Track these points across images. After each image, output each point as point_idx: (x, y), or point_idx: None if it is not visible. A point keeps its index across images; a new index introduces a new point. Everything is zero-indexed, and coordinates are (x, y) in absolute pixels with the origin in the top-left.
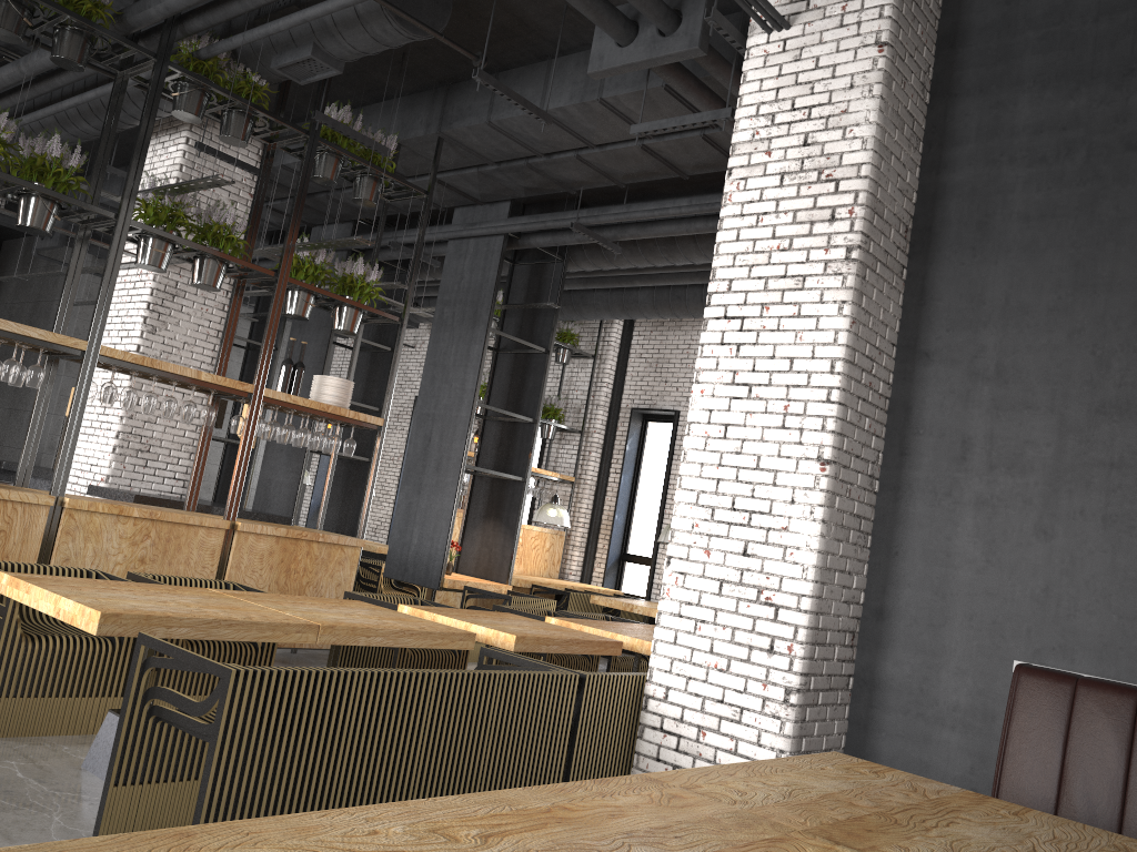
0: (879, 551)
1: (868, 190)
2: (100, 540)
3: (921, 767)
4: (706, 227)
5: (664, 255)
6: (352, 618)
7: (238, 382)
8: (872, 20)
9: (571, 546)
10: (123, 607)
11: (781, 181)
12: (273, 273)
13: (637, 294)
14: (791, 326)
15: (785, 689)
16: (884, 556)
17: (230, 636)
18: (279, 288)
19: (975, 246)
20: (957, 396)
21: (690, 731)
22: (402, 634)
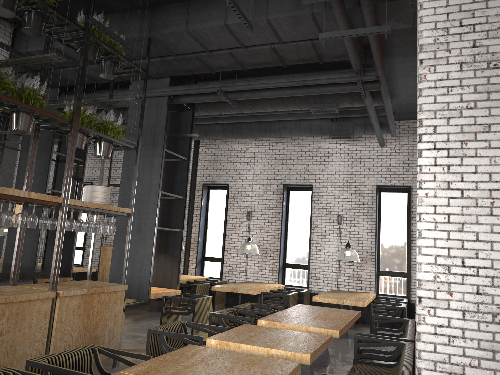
0: None
1: None
2: None
3: None
4: (292, 93)
5: (251, 107)
6: None
7: (53, 196)
8: None
9: None
10: None
11: (460, 67)
12: (69, 122)
13: (214, 126)
14: (485, 154)
15: None
16: None
17: None
18: (74, 132)
19: None
20: None
21: None
22: None
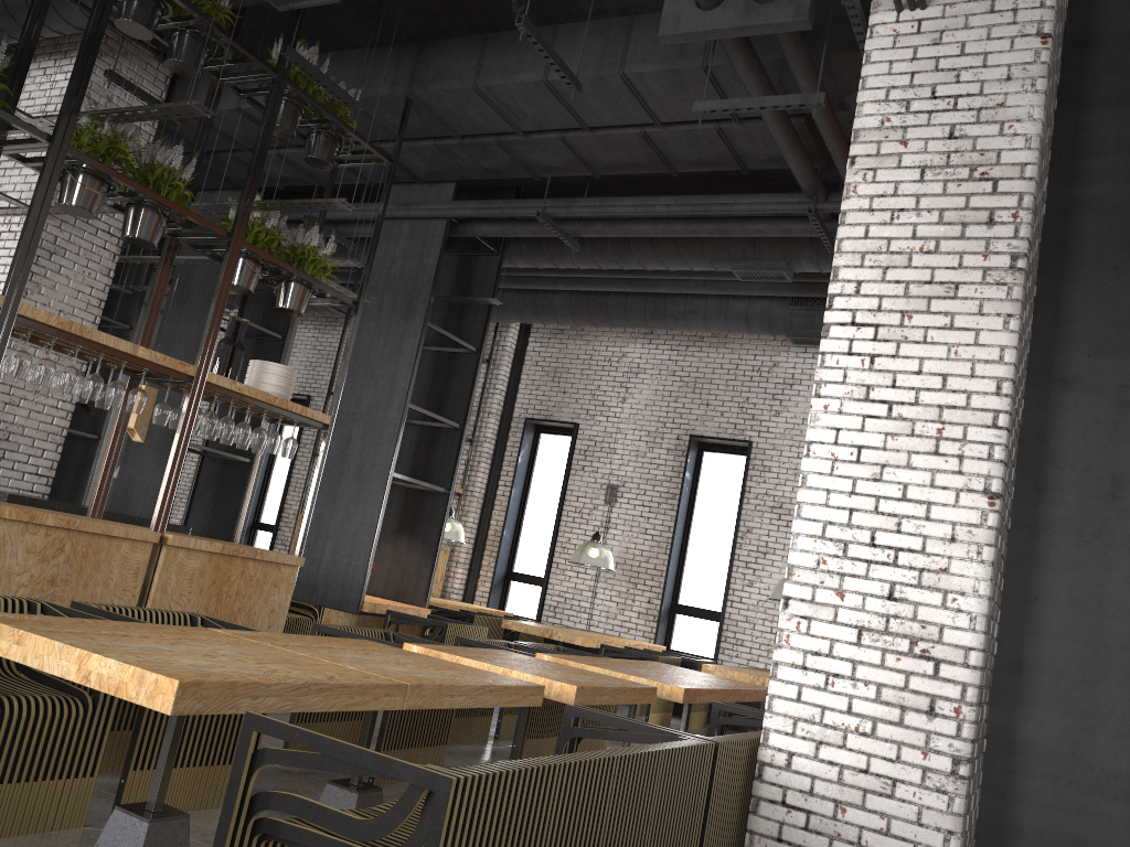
0: (1014, 596)
1: (1034, 193)
2: (2, 555)
3: (1075, 842)
4: (686, 230)
5: (615, 257)
6: (414, 670)
7: (179, 361)
8: (1031, 8)
9: (454, 562)
10: (186, 669)
11: (921, 175)
12: (226, 233)
13: (554, 298)
14: (942, 339)
15: (952, 758)
16: (1020, 601)
17: (318, 705)
18: (232, 252)
19: (1119, 267)
20: (1104, 428)
21: (824, 806)
22: (482, 690)
